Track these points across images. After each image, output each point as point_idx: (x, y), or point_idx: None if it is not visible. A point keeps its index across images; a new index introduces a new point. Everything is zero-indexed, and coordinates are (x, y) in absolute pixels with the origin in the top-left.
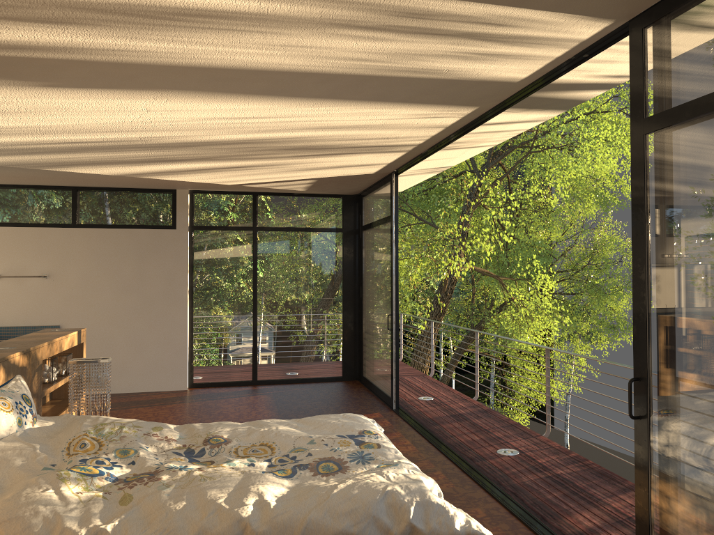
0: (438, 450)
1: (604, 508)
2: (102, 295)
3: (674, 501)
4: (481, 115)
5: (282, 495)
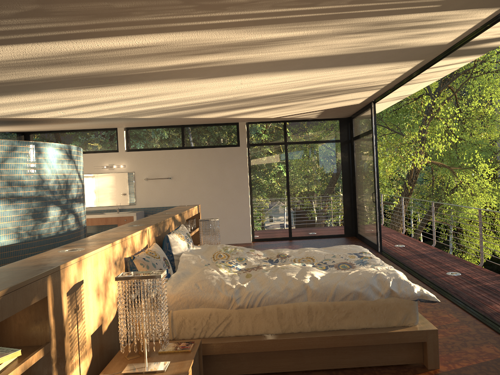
0: (408, 272)
1: None
2: (201, 188)
3: None
4: (426, 63)
5: (323, 276)
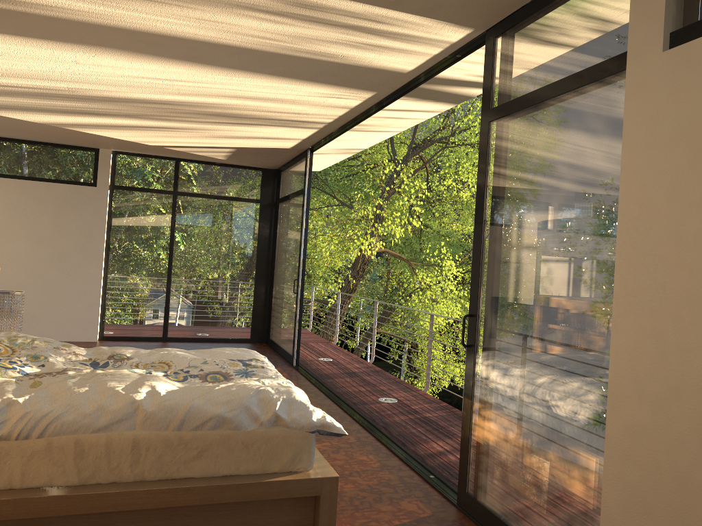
0: (327, 396)
1: (456, 440)
2: (16, 245)
3: (487, 407)
4: (380, 100)
5: (172, 390)
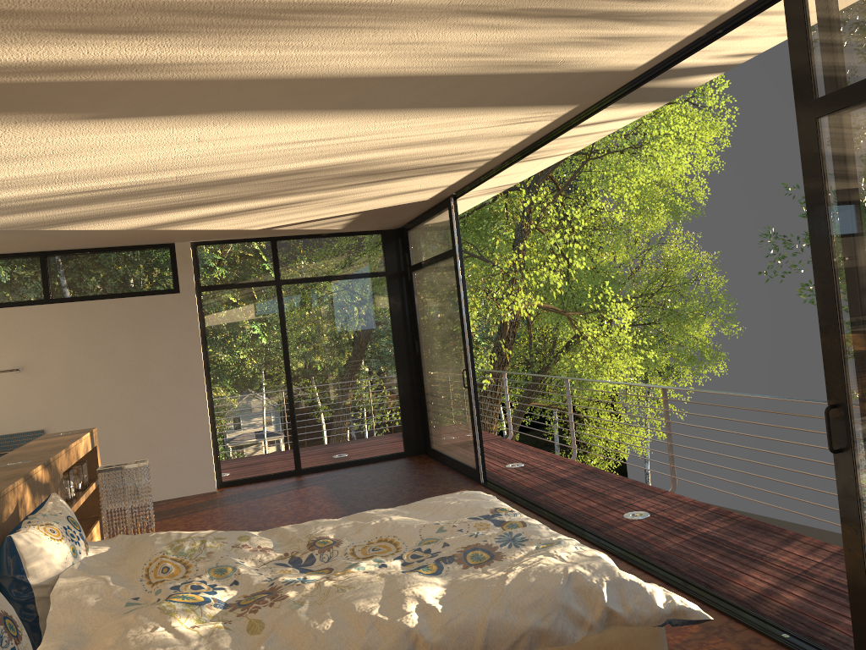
0: (554, 523)
1: (772, 565)
2: (94, 386)
3: None
4: (577, 115)
5: (443, 596)
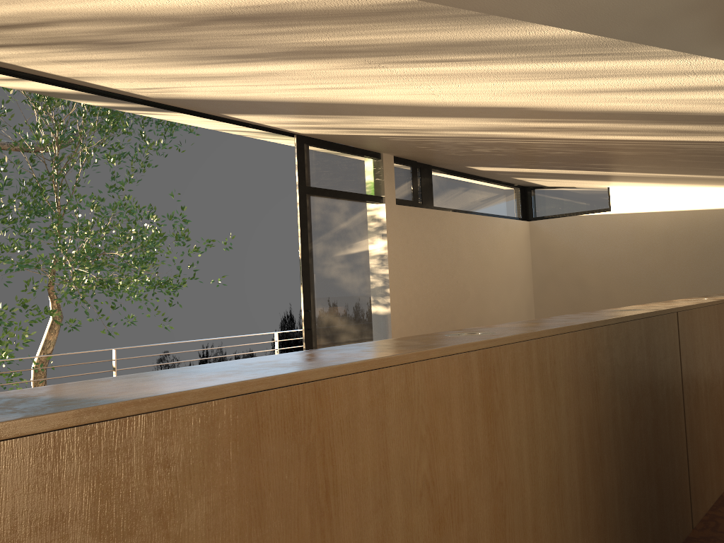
0: None
1: None
2: None
3: None
4: (109, 92)
5: None
